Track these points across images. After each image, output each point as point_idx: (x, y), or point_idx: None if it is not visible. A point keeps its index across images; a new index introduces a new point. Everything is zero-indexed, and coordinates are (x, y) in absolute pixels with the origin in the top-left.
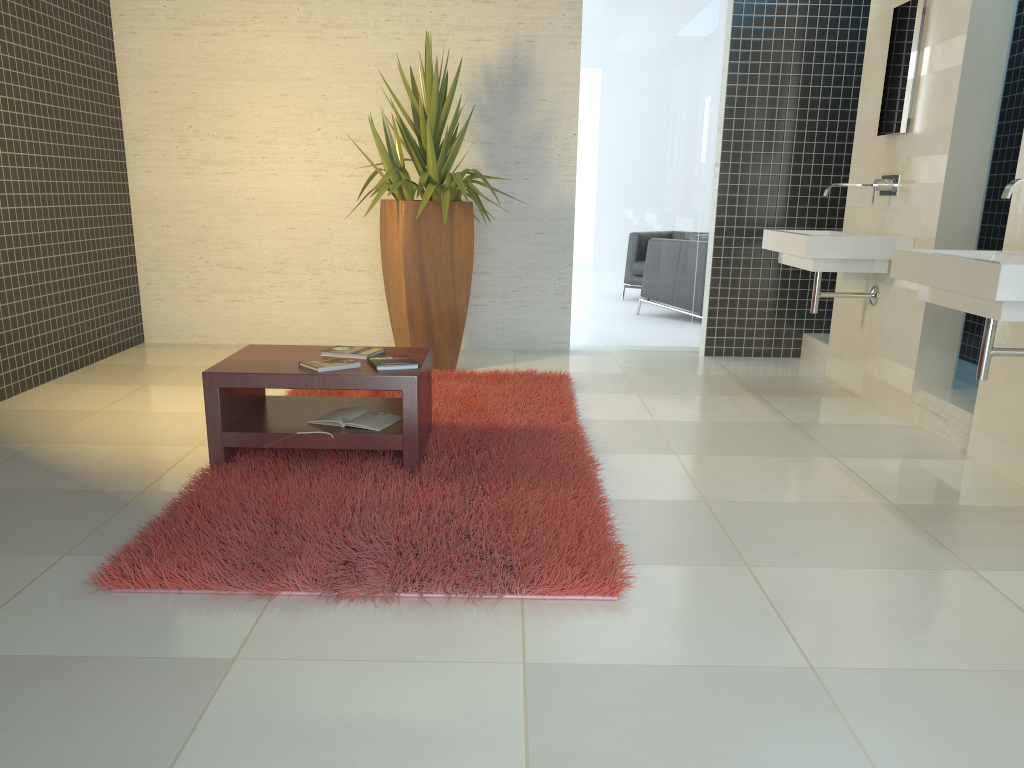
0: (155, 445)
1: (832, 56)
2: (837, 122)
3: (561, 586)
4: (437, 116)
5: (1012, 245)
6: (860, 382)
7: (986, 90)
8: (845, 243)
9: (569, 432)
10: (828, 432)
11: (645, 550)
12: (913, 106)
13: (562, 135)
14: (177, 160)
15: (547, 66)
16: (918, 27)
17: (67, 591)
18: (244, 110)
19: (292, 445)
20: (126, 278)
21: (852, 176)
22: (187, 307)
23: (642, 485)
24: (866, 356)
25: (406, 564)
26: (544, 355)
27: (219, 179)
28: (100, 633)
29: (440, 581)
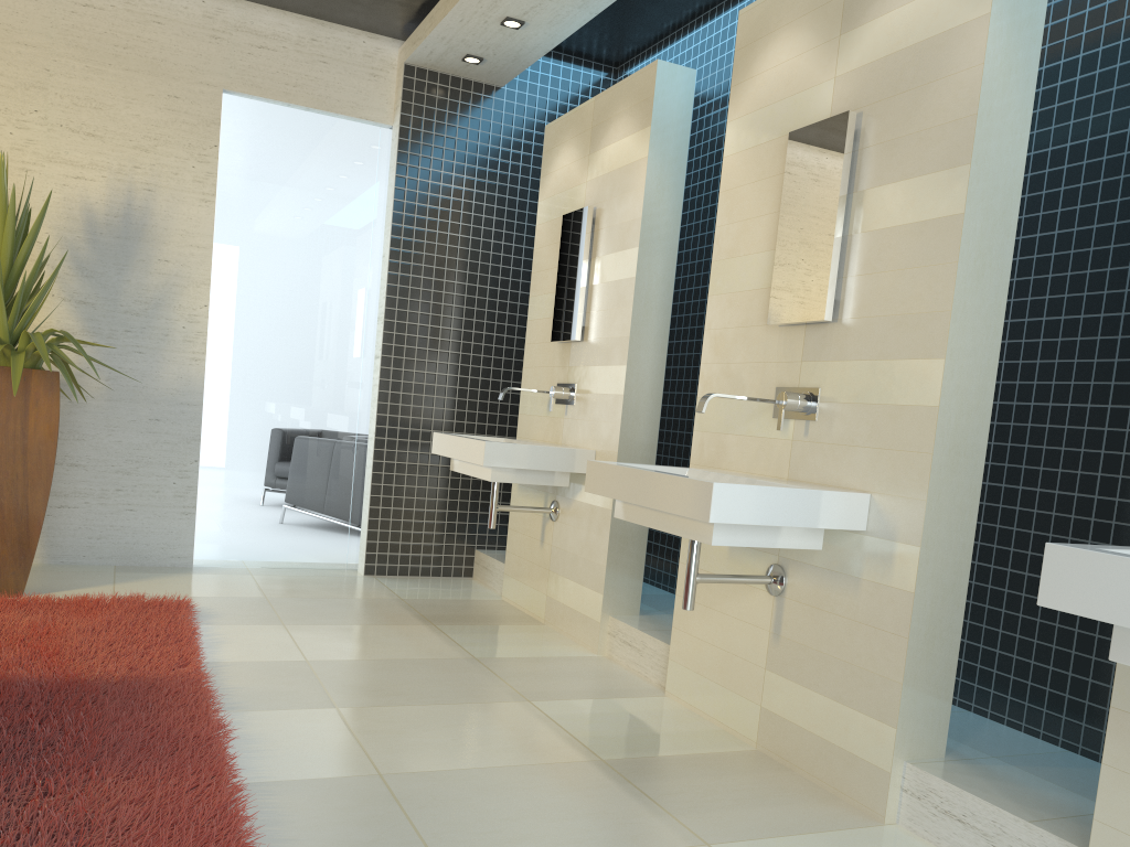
0: None
1: (499, 258)
2: (505, 325)
3: None
4: (12, 258)
5: (699, 463)
6: (543, 606)
7: (659, 305)
8: (526, 452)
9: (189, 683)
10: (516, 668)
11: None
12: (587, 314)
13: (189, 304)
14: None
15: (171, 222)
16: (589, 236)
17: None
18: None
19: None
20: None
21: (525, 382)
22: None
23: (293, 757)
24: (548, 577)
25: None
26: (158, 573)
27: None
28: None
29: None
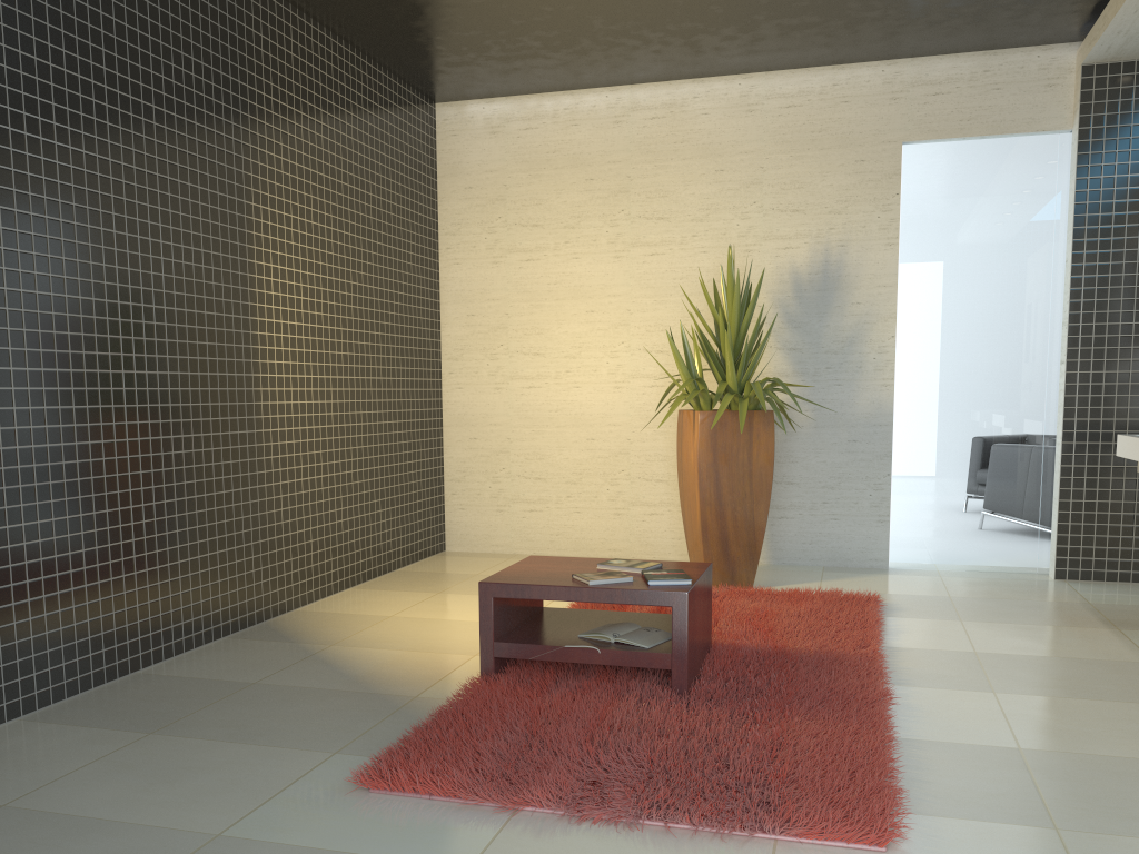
0: (436, 652)
1: None
2: None
3: (821, 829)
4: (738, 326)
5: None
6: None
7: None
8: None
9: (865, 660)
10: None
11: (931, 799)
12: None
13: (878, 338)
14: (487, 376)
15: (861, 269)
16: None
17: (331, 787)
18: (552, 327)
19: (560, 658)
20: (433, 488)
21: None
22: (487, 516)
23: (943, 725)
24: None
25: (655, 790)
26: (857, 573)
27: (525, 393)
28: (352, 830)
29: (686, 810)
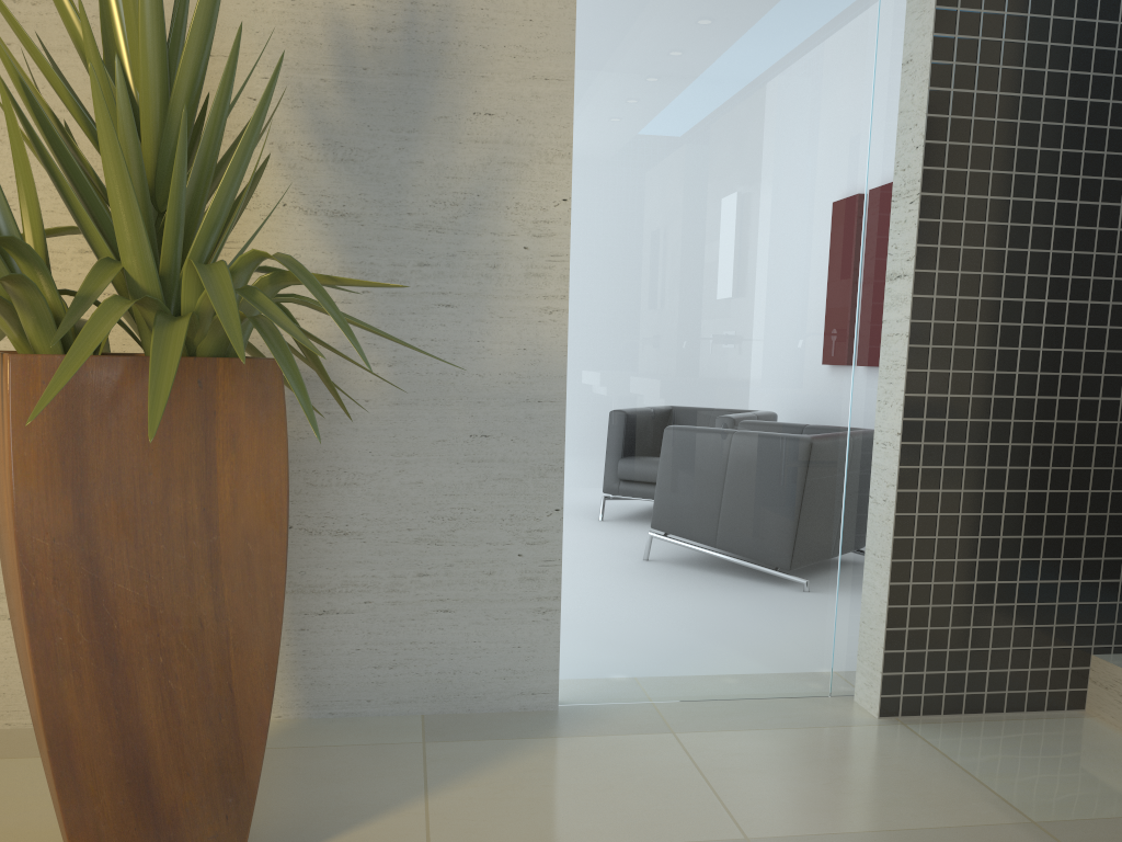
0: None
1: None
2: None
3: None
4: (165, 93)
5: None
6: None
7: None
8: None
9: None
10: None
11: None
12: None
13: (534, 200)
14: None
15: (494, 31)
16: None
17: None
18: None
19: None
20: None
21: None
22: None
23: None
24: None
25: None
26: (502, 741)
27: None
28: None
29: None
